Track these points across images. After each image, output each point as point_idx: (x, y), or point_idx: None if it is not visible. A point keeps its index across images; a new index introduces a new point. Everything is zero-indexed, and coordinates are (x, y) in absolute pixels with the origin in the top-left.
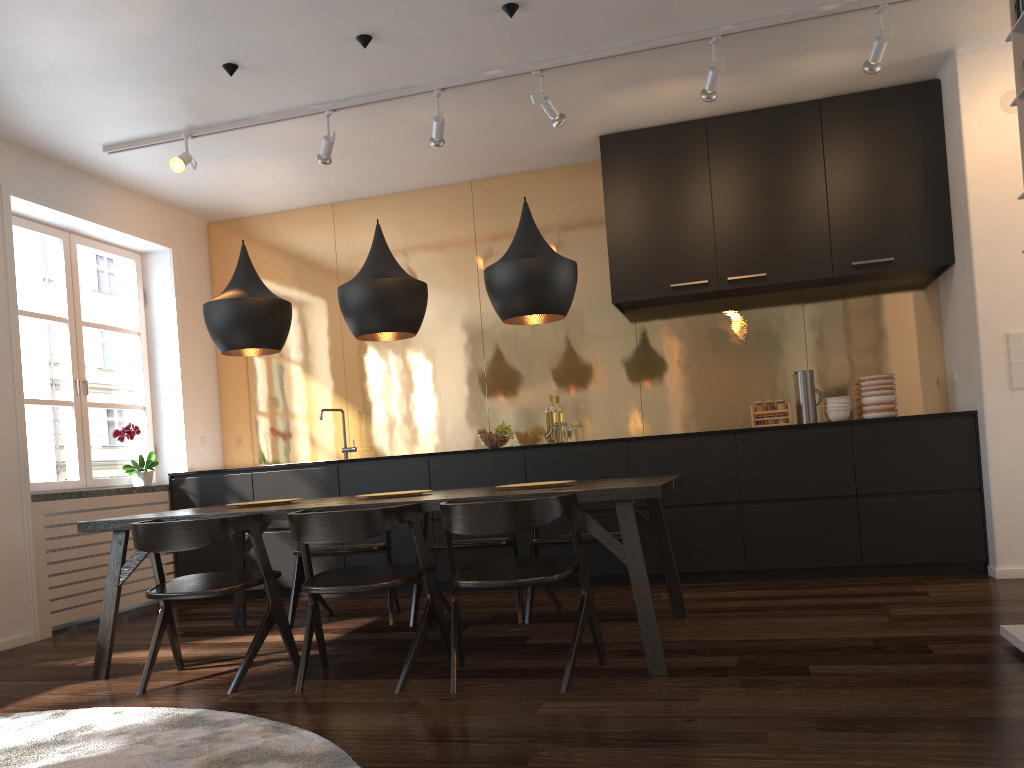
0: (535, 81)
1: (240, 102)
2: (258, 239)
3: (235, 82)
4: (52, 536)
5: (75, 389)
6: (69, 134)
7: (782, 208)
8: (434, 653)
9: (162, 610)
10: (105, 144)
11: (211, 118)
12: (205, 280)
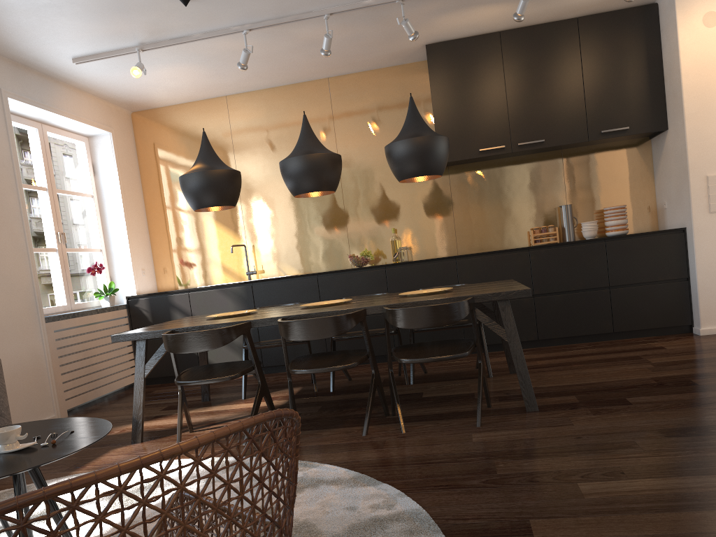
0: (394, 7)
1: (183, 25)
2: (171, 123)
3: (184, 10)
4: (60, 346)
5: (57, 239)
6: (50, 50)
7: (553, 94)
8: (365, 408)
9: (180, 392)
10: (74, 57)
11: (158, 36)
12: (134, 155)
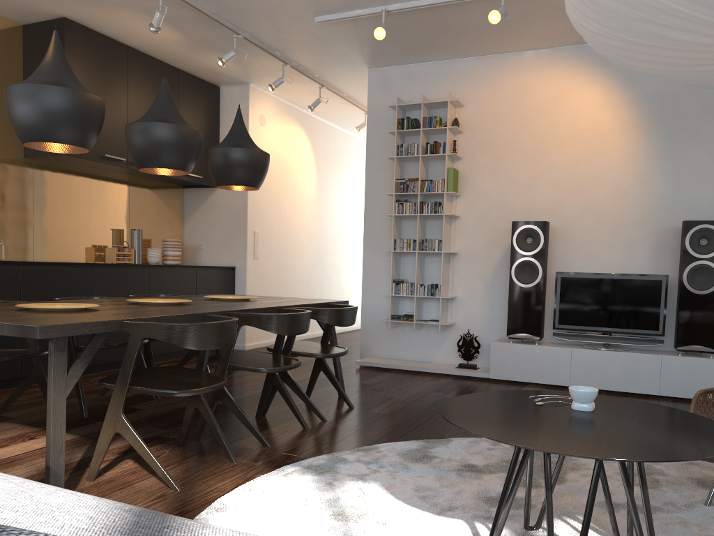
0: None
1: None
2: None
3: None
4: None
5: None
6: None
7: None
8: None
9: (123, 415)
10: None
11: None
12: None
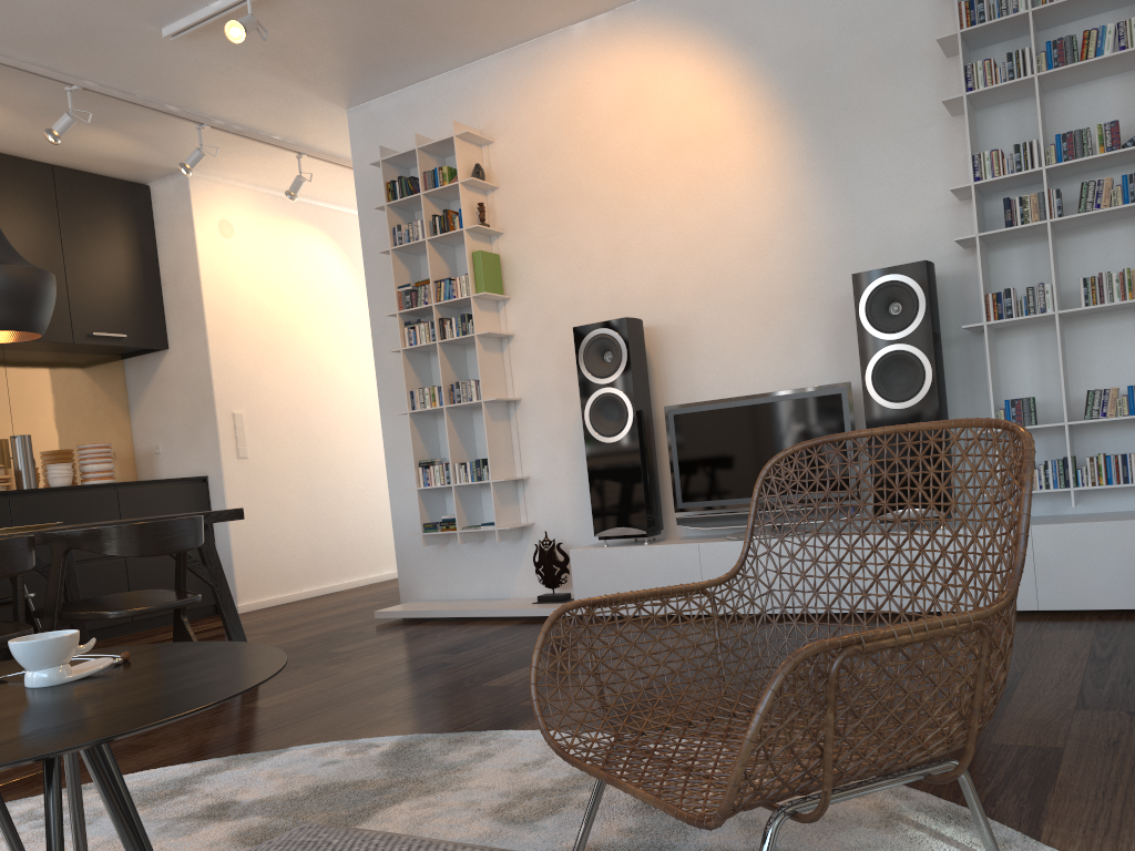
0: None
1: None
2: None
3: None
4: None
5: None
6: None
7: None
8: None
9: None
10: None
11: None
12: None
